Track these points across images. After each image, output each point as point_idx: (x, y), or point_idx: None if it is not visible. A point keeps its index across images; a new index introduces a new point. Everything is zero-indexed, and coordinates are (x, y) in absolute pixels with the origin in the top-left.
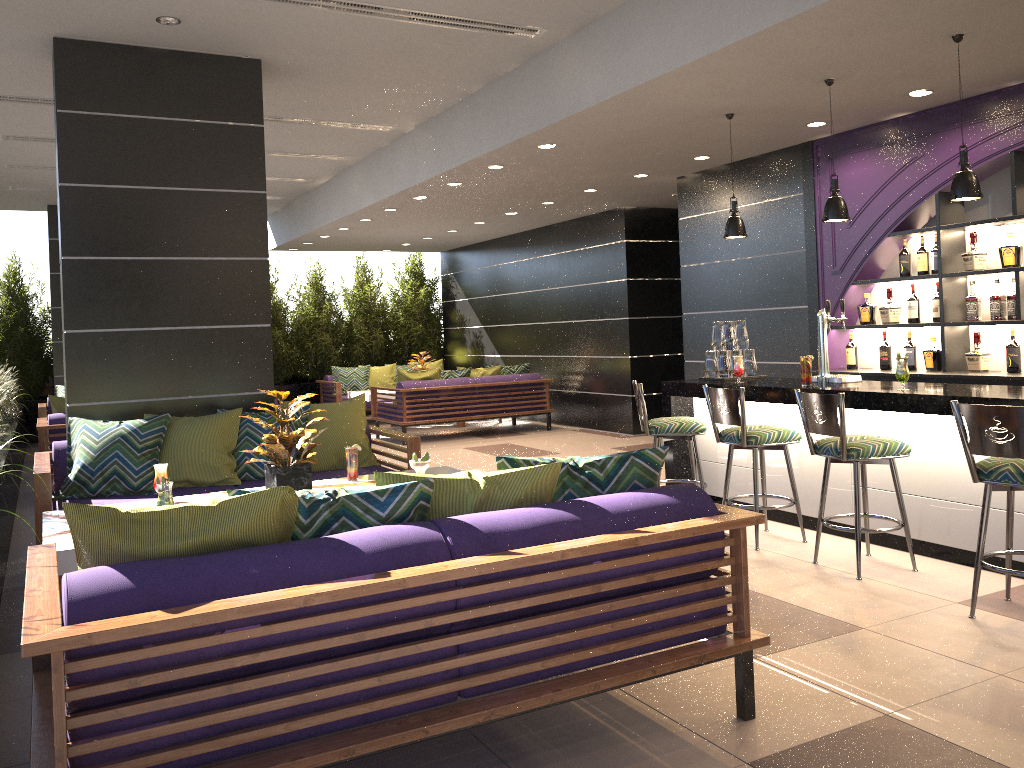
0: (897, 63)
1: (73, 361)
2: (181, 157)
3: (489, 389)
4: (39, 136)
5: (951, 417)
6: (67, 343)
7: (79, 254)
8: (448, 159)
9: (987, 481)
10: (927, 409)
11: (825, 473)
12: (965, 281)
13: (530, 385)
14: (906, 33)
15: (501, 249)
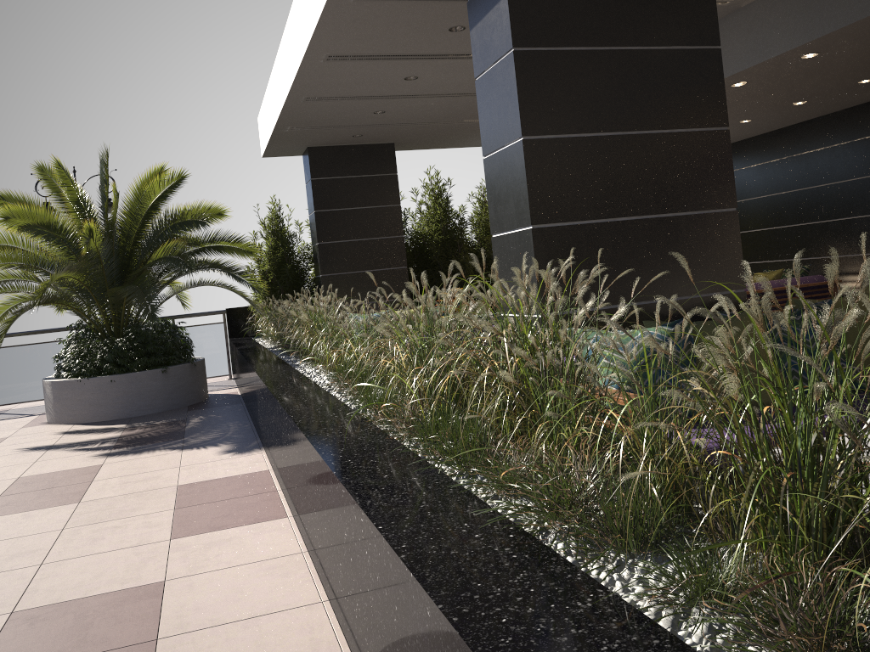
0: None
1: (542, 262)
2: (632, 9)
3: (777, 294)
4: (360, 53)
5: None
6: (535, 241)
7: (539, 132)
8: (836, 17)
9: None
10: None
11: None
12: None
13: (816, 288)
14: None
15: (737, 154)
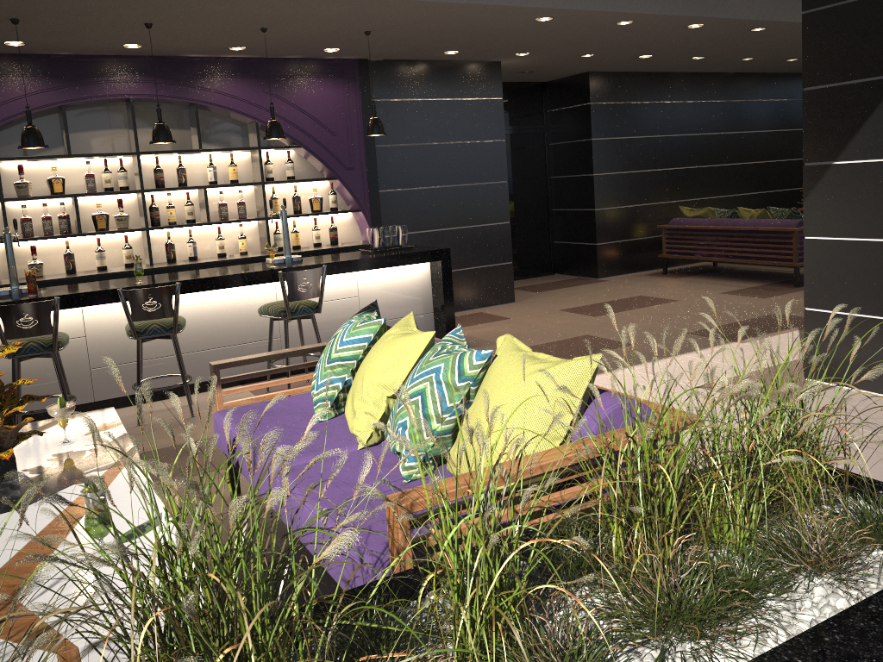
0: (78, 25)
1: None
2: None
3: None
4: None
5: (180, 295)
6: None
7: None
8: None
9: (295, 316)
10: (186, 290)
11: (140, 352)
12: (6, 205)
13: None
14: (143, 14)
15: None
